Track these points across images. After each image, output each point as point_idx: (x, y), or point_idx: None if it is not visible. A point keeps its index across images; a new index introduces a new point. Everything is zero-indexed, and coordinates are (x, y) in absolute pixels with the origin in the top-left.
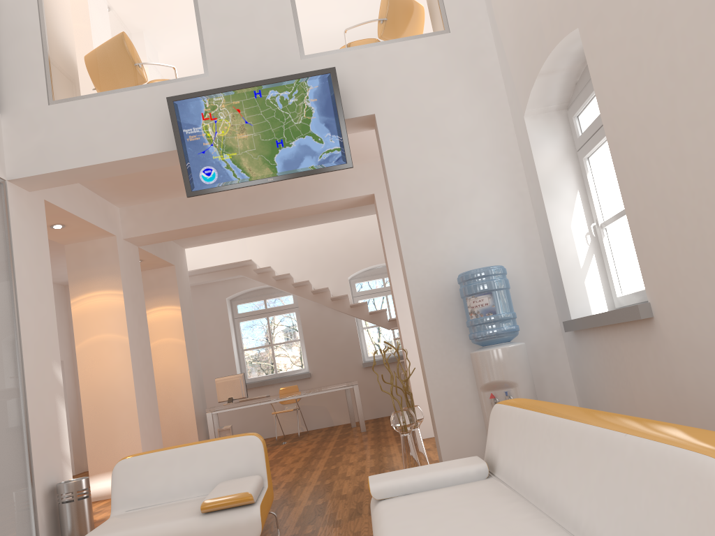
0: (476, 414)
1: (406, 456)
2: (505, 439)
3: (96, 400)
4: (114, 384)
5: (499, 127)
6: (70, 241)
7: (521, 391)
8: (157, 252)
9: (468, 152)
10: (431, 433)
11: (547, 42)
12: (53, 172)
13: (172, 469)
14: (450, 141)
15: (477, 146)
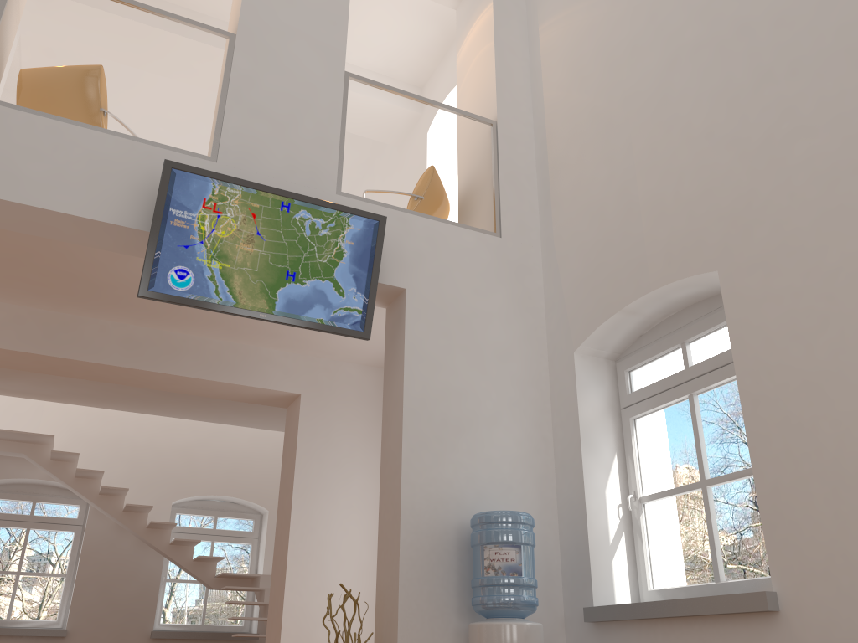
0: None
1: None
2: None
3: None
4: None
5: (534, 356)
6: None
7: None
8: None
9: (498, 371)
10: None
11: (652, 278)
12: None
13: None
14: (481, 351)
15: (508, 369)
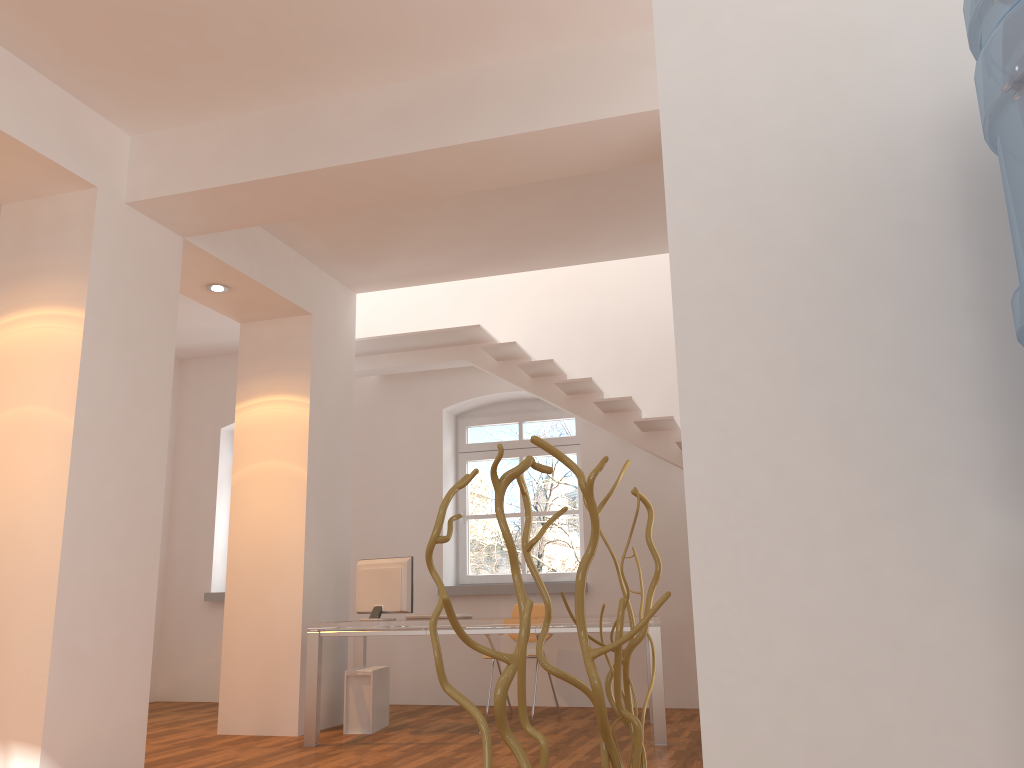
0: None
1: None
2: None
3: None
4: (25, 525)
5: None
6: (3, 191)
7: None
8: (256, 271)
9: None
10: None
11: None
12: None
13: None
14: None
15: None
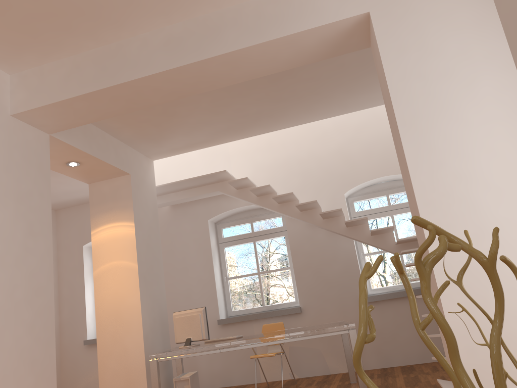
0: None
1: None
2: None
3: None
4: None
5: None
6: None
7: None
8: (95, 151)
9: None
10: None
11: None
12: None
13: None
14: None
15: None
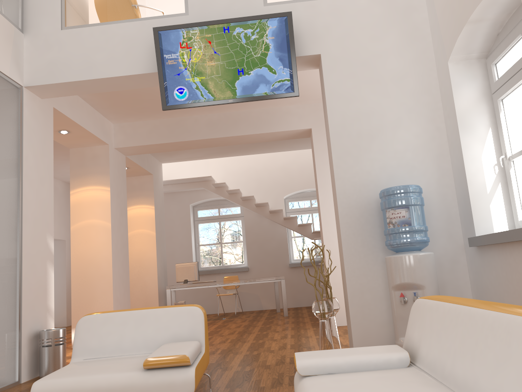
0: (385, 309)
1: (323, 339)
2: (429, 331)
3: (82, 270)
4: (96, 258)
5: (424, 72)
6: (74, 145)
7: (427, 293)
8: (140, 162)
9: (396, 90)
10: (341, 323)
11: None
12: (59, 83)
13: (125, 328)
14: (381, 80)
15: (404, 86)
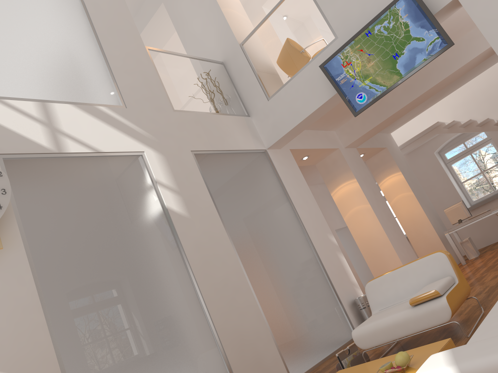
0: None
1: None
2: None
3: (367, 246)
4: (372, 234)
5: None
6: (316, 161)
7: None
8: (370, 145)
9: None
10: None
11: None
12: (284, 135)
13: (396, 282)
14: None
15: None
